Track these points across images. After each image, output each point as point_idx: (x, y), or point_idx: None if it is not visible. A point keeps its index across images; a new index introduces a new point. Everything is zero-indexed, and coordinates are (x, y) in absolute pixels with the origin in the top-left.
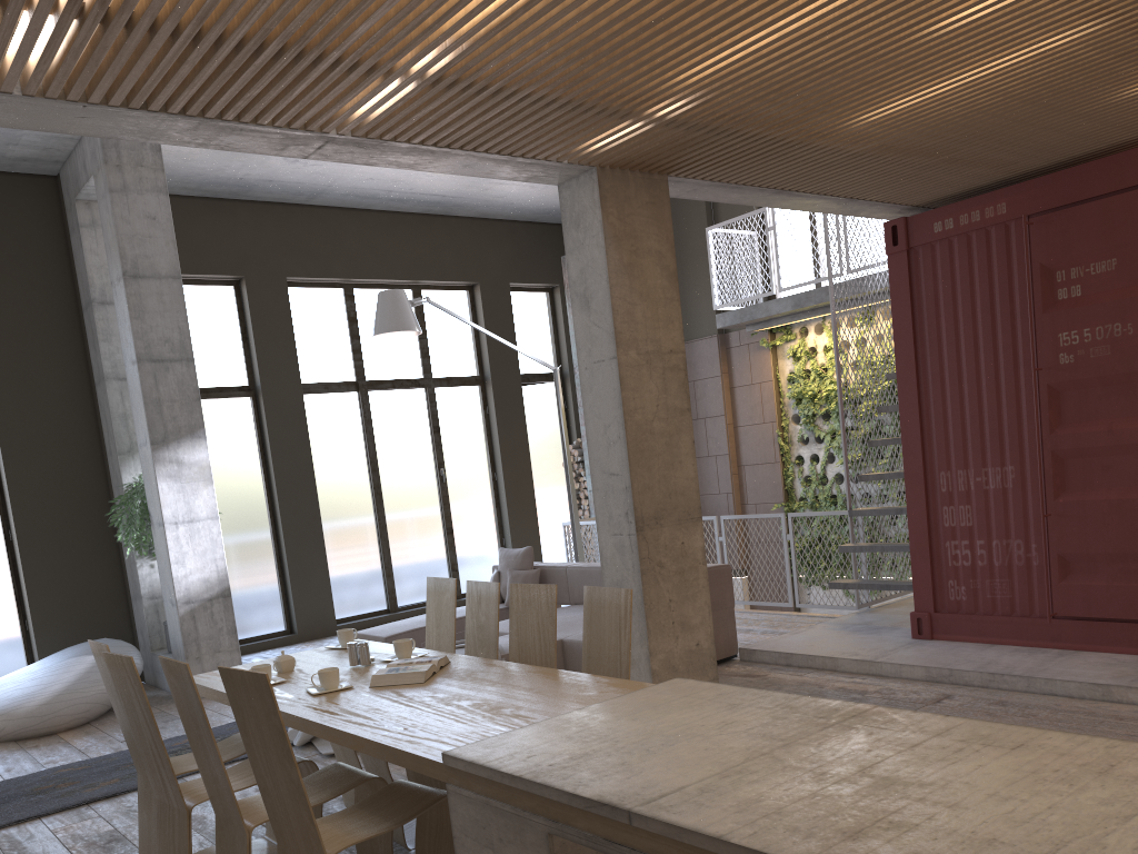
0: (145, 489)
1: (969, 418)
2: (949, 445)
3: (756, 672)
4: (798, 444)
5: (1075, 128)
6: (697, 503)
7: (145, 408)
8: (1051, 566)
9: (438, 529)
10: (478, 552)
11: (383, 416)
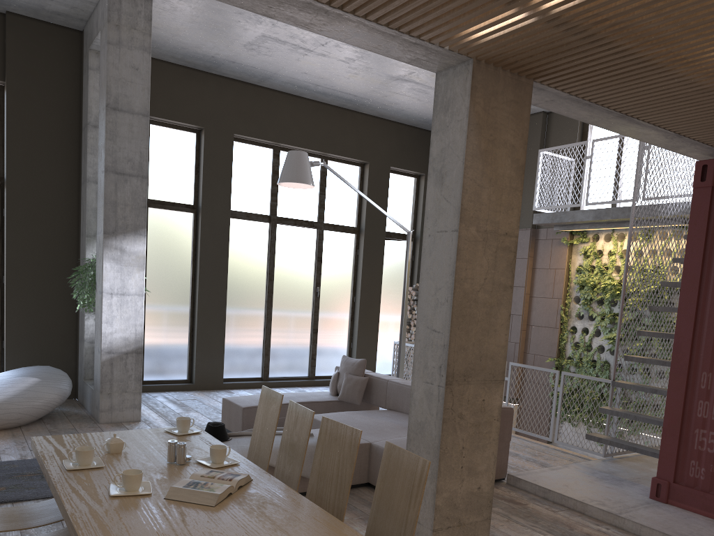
0: (96, 265)
1: None
2: None
3: (518, 499)
4: (575, 318)
5: None
6: (502, 367)
7: (104, 206)
8: None
9: (307, 329)
10: (332, 349)
11: (284, 243)
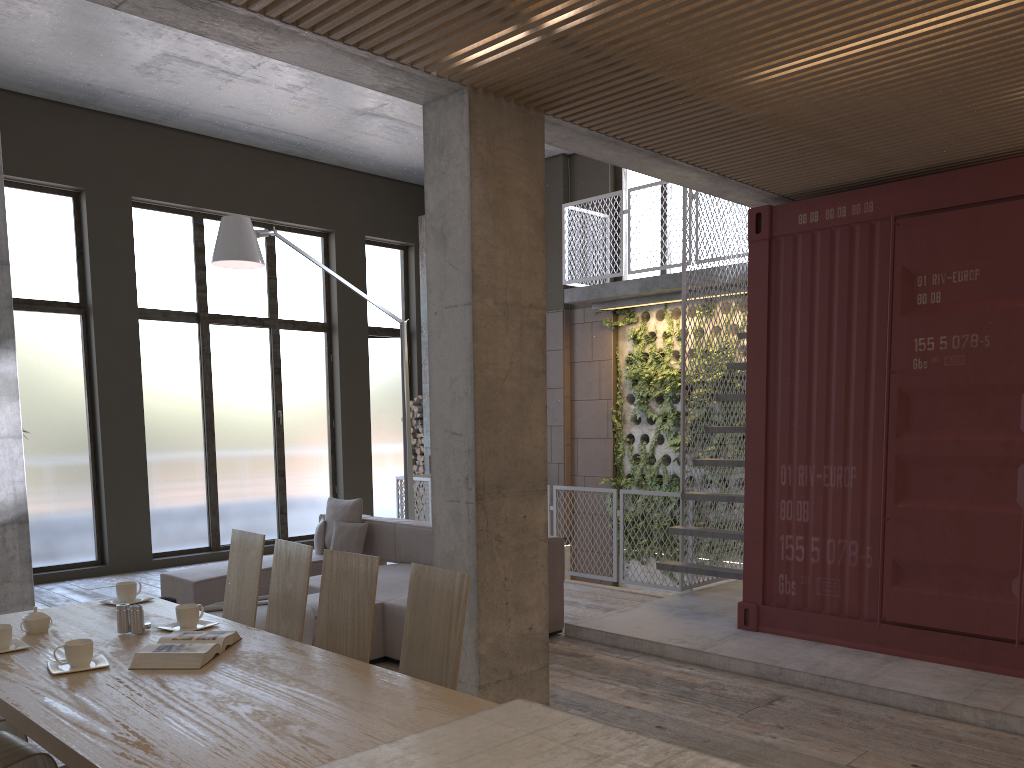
0: None
1: (816, 414)
2: (793, 439)
3: (581, 651)
4: (630, 423)
5: (961, 128)
6: (544, 474)
7: None
8: (885, 570)
9: (270, 471)
10: (309, 497)
11: (223, 351)
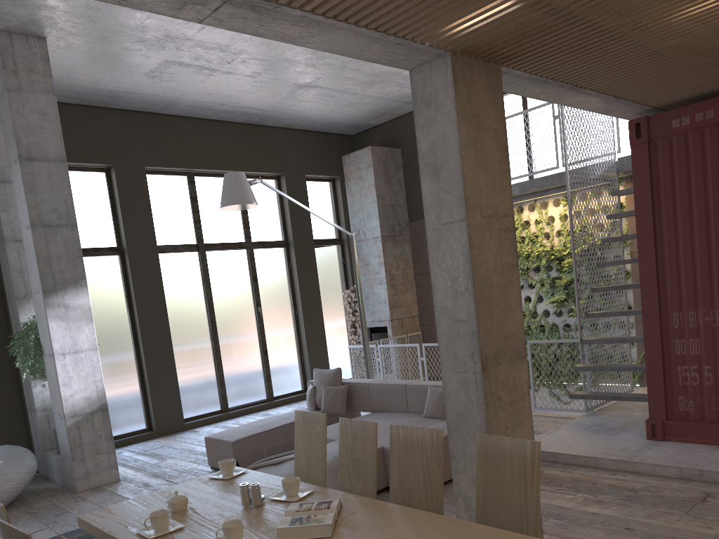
0: (37, 327)
1: (700, 271)
2: (681, 292)
3: None
4: None
5: None
6: (523, 343)
7: (37, 263)
8: None
9: (256, 351)
10: (285, 366)
11: (217, 269)
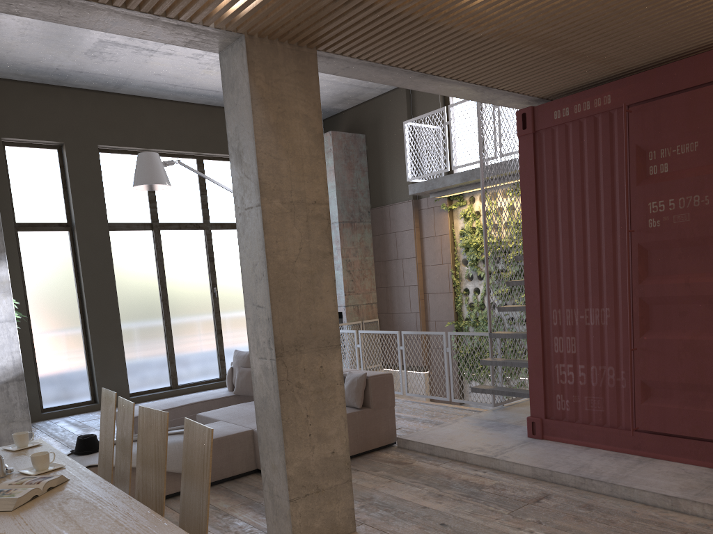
0: None
1: (576, 268)
2: (560, 289)
3: (405, 459)
4: (466, 280)
5: (668, 25)
6: (336, 332)
7: None
8: (636, 390)
9: (211, 330)
10: (240, 347)
11: (172, 248)
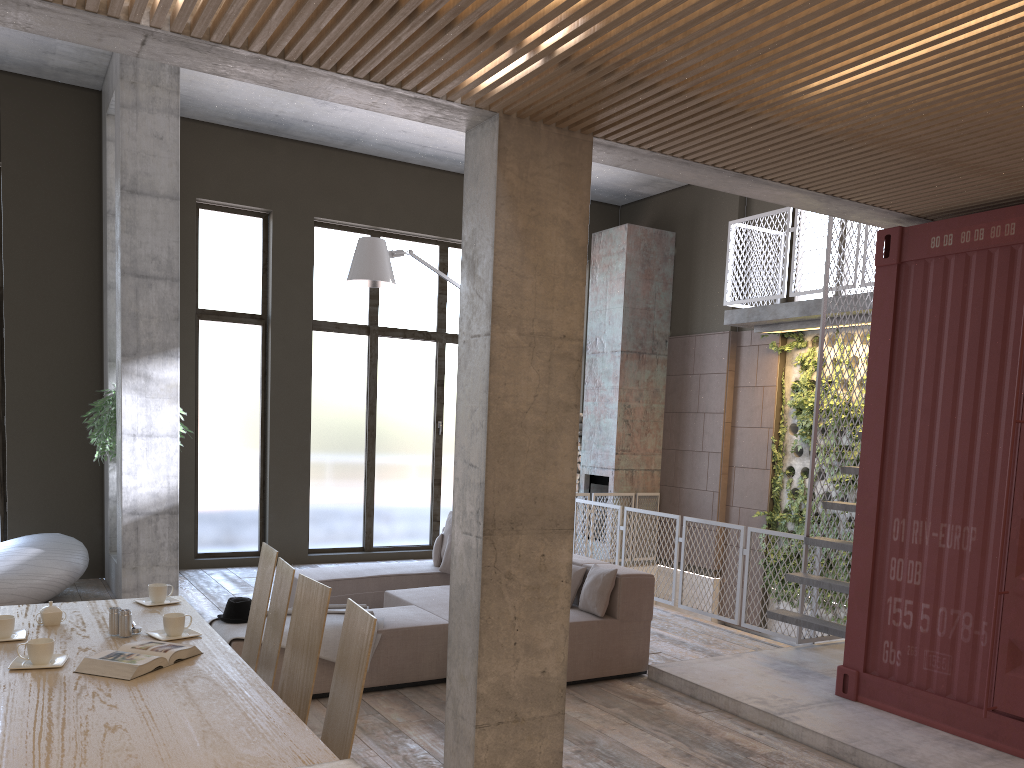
0: (116, 398)
1: (936, 464)
2: (909, 490)
3: (654, 697)
4: (791, 454)
5: None
6: (570, 512)
7: (121, 320)
8: (1000, 652)
9: (426, 479)
10: None
11: (390, 363)
